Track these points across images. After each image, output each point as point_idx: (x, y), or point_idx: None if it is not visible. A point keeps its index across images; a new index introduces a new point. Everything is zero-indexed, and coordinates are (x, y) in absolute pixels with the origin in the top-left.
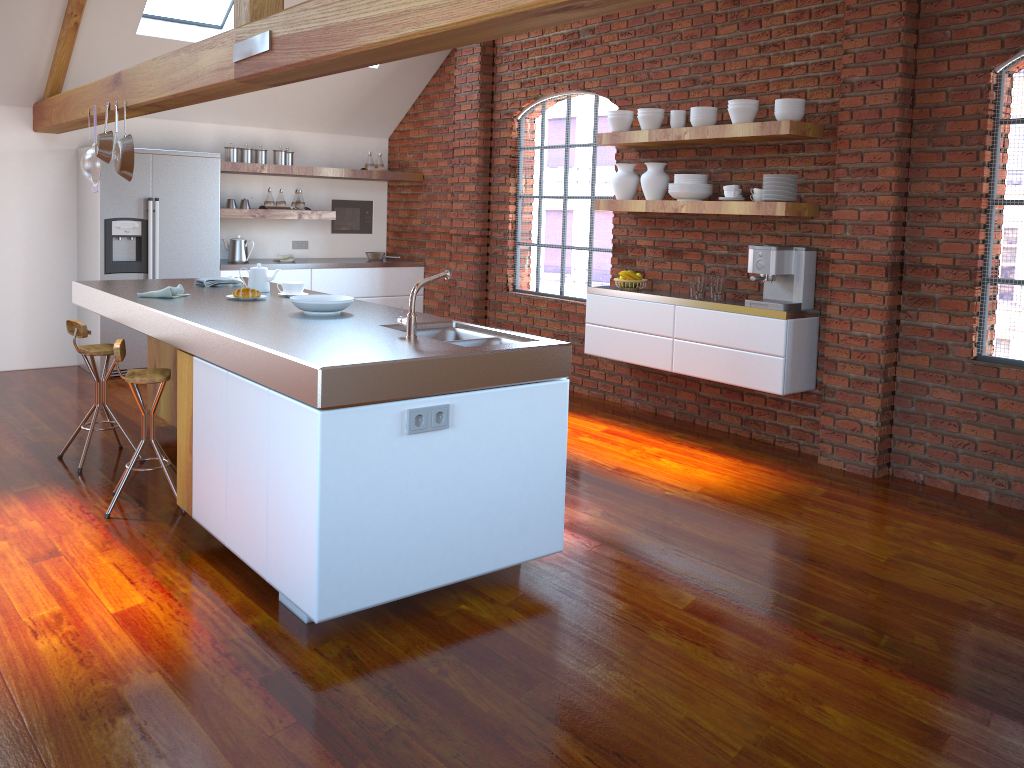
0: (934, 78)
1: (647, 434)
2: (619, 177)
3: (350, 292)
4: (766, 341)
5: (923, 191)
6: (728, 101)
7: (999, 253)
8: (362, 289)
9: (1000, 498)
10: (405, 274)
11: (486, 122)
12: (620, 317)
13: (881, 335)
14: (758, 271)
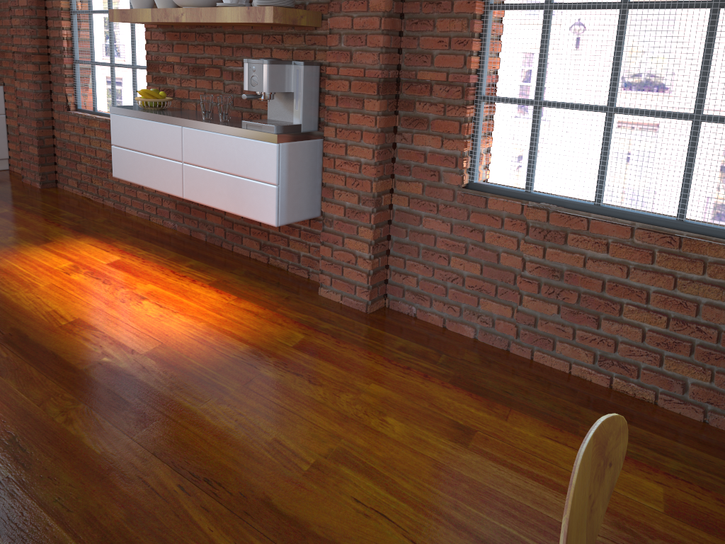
0: None
1: (157, 265)
2: None
3: None
4: (261, 167)
5: None
6: None
7: (498, 68)
8: None
9: (484, 336)
10: None
11: None
12: (138, 139)
13: (374, 160)
14: (252, 88)
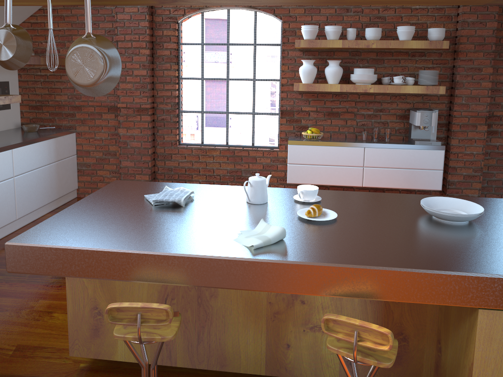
0: (501, 23)
1: None
2: (311, 69)
3: (37, 163)
4: (431, 162)
5: (494, 79)
6: (401, 26)
7: None
8: (44, 159)
9: None
10: (66, 140)
11: (150, 22)
12: (319, 158)
13: (481, 152)
14: (425, 124)
